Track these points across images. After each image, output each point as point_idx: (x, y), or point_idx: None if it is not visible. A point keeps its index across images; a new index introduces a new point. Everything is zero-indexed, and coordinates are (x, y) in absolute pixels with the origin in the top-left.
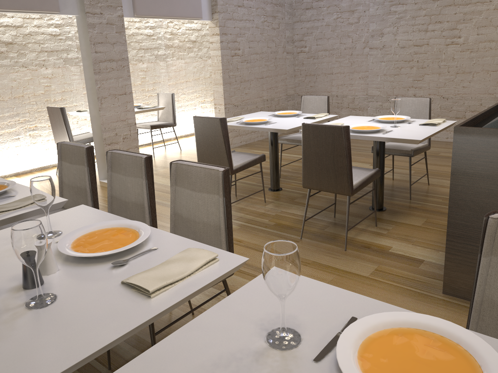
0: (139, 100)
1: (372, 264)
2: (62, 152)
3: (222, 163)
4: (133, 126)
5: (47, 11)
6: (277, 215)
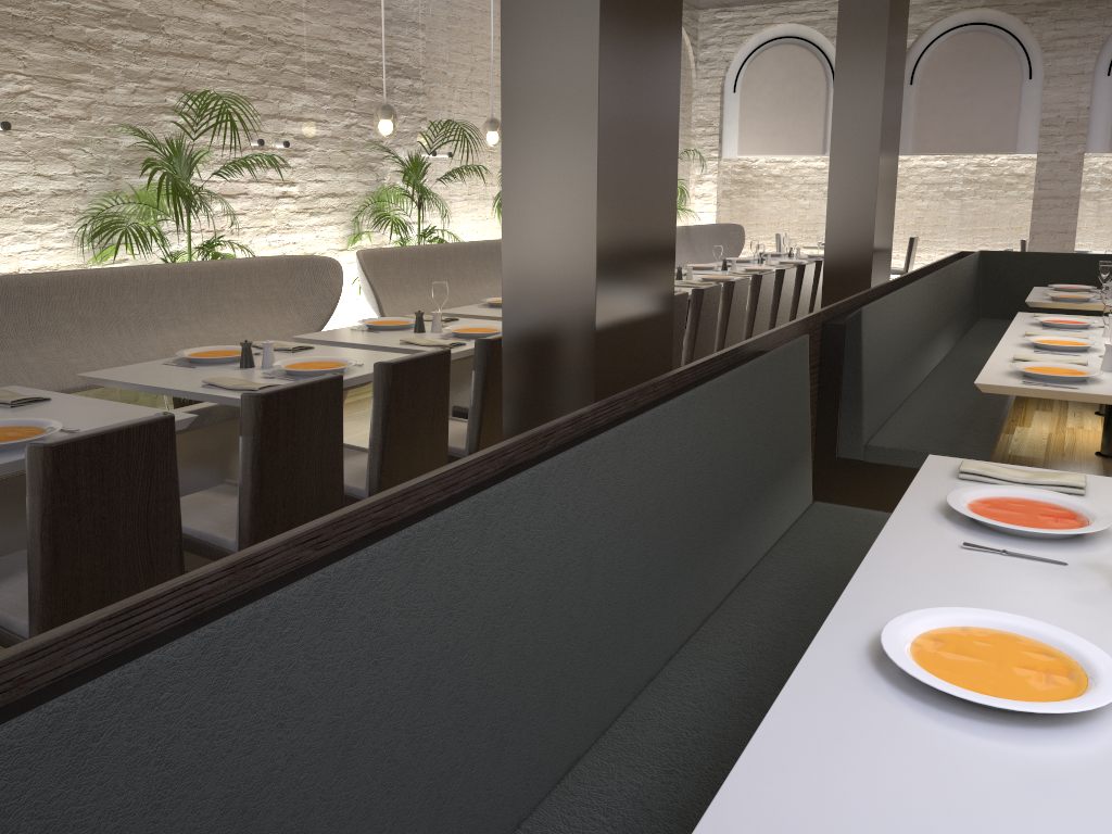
0: None
1: None
2: None
3: None
4: None
5: (1002, 152)
6: None
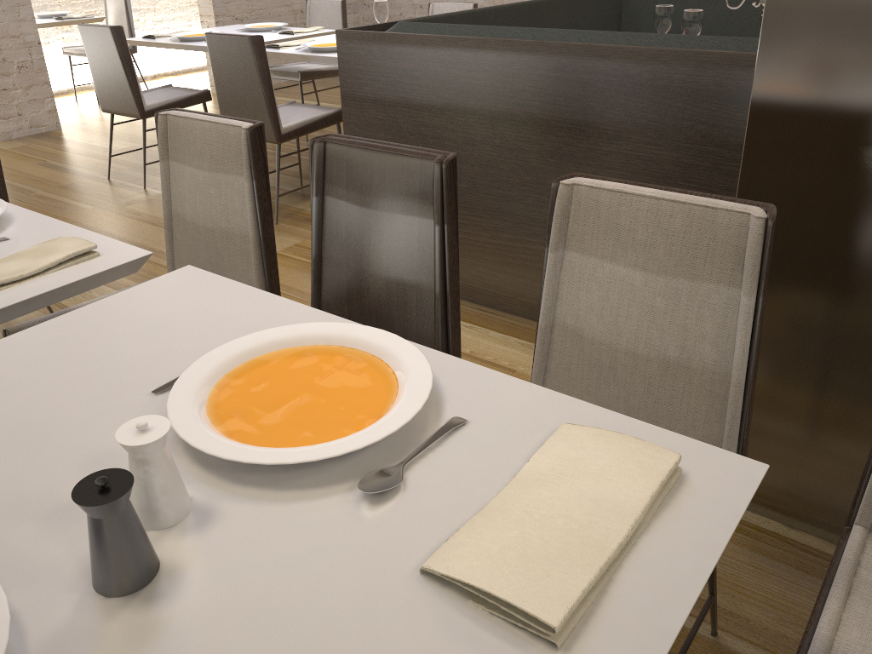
0: (78, 7)
1: (296, 239)
2: None
3: (128, 100)
4: (35, 46)
5: None
6: None
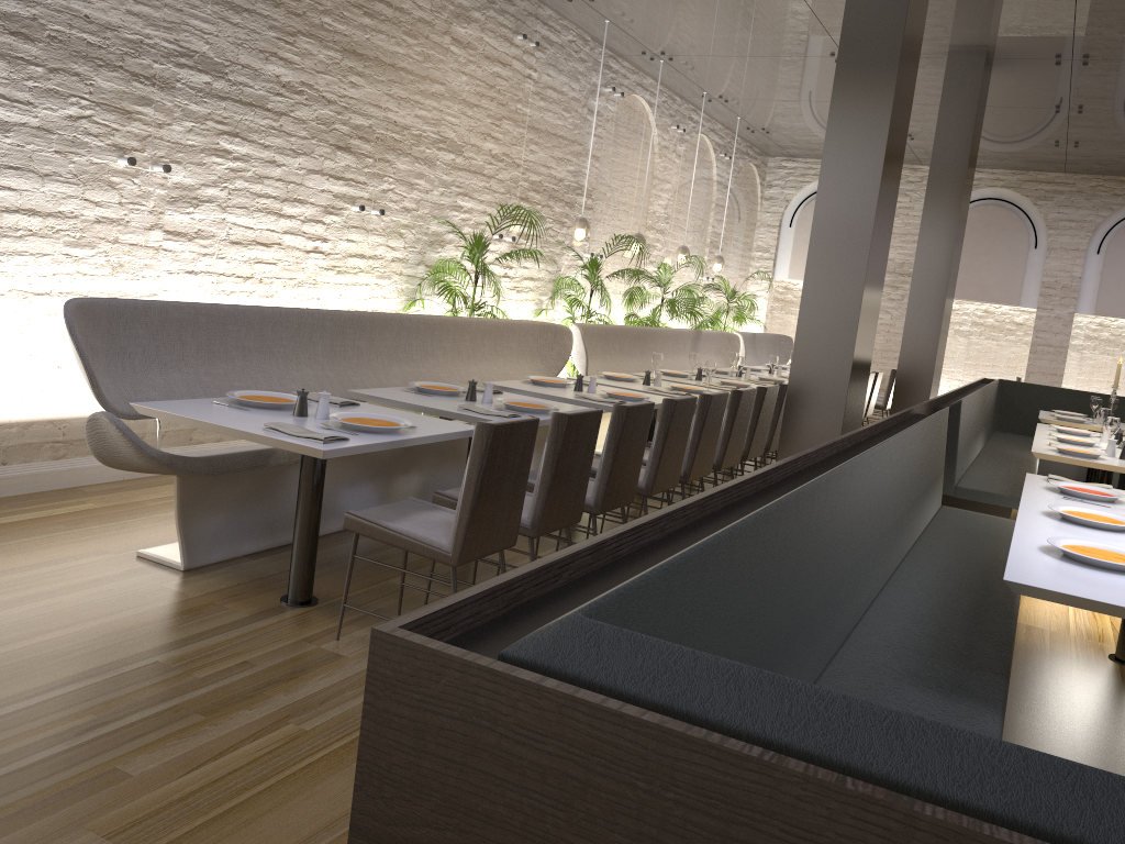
0: None
1: None
2: None
3: None
4: None
5: (1008, 304)
6: None
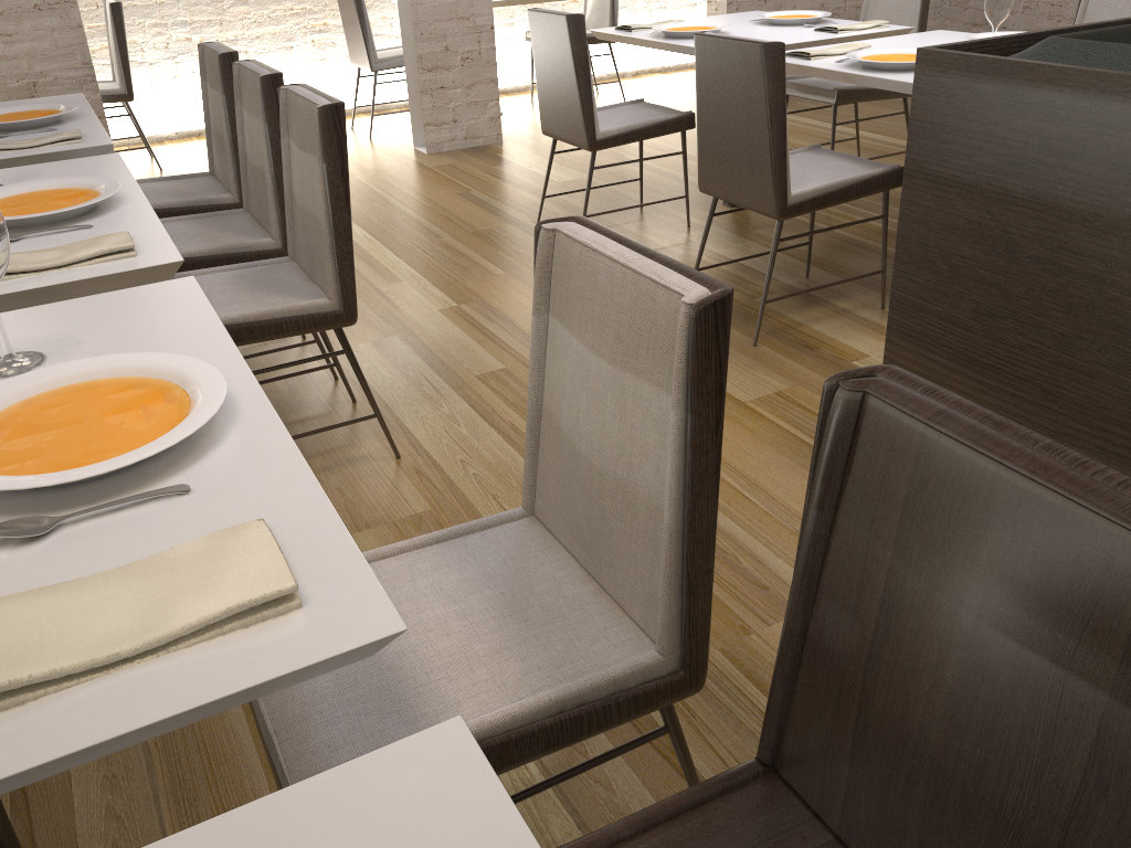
0: None
1: (780, 382)
2: (205, 63)
3: (576, 123)
4: (486, 32)
5: None
6: (686, 256)
